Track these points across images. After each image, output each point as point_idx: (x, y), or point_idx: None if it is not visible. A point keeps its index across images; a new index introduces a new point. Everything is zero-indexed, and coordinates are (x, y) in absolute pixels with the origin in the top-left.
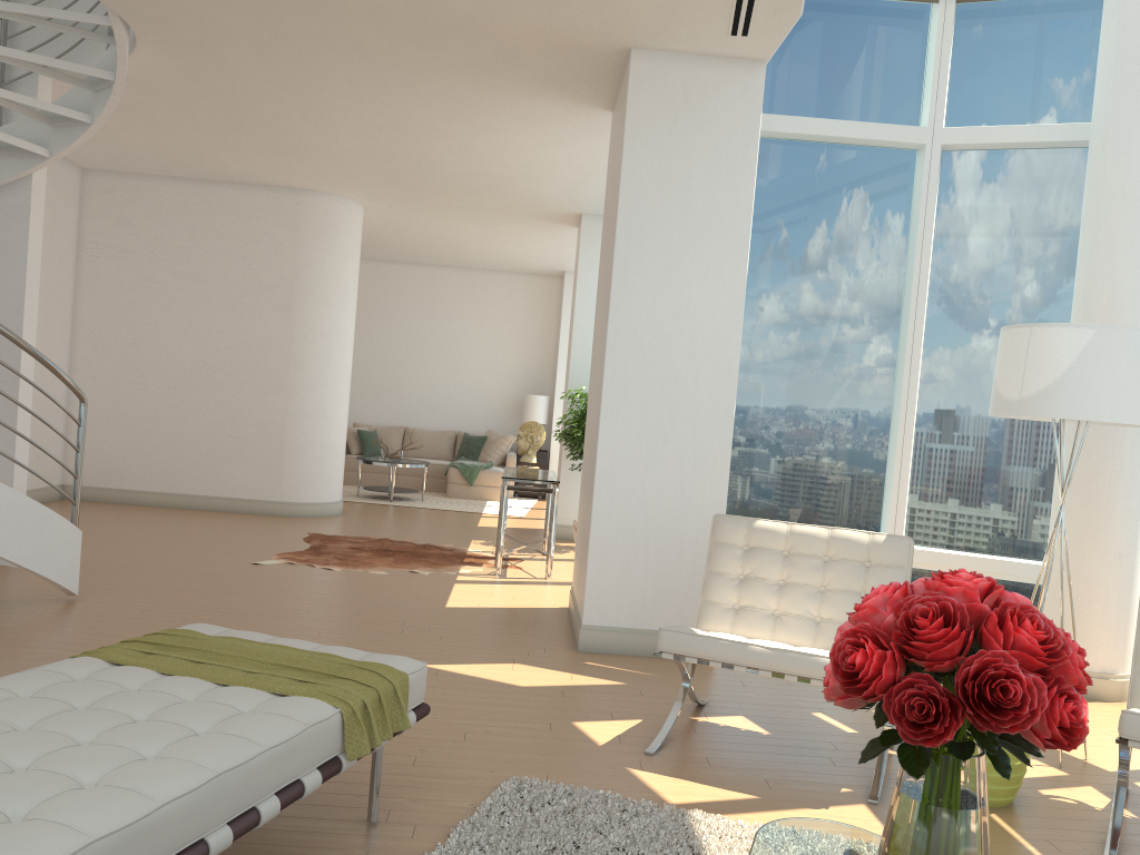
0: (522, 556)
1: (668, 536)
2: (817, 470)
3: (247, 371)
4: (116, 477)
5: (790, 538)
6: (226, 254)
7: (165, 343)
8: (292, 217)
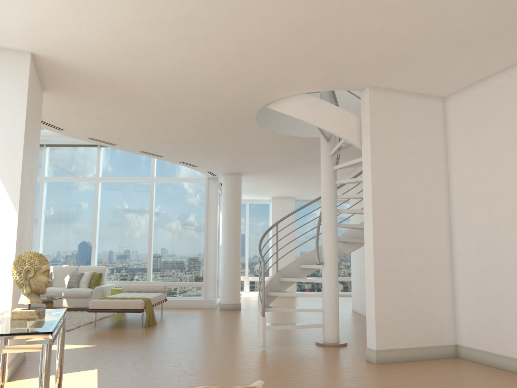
0: None
1: None
2: None
3: None
4: None
5: None
6: None
7: None
8: None
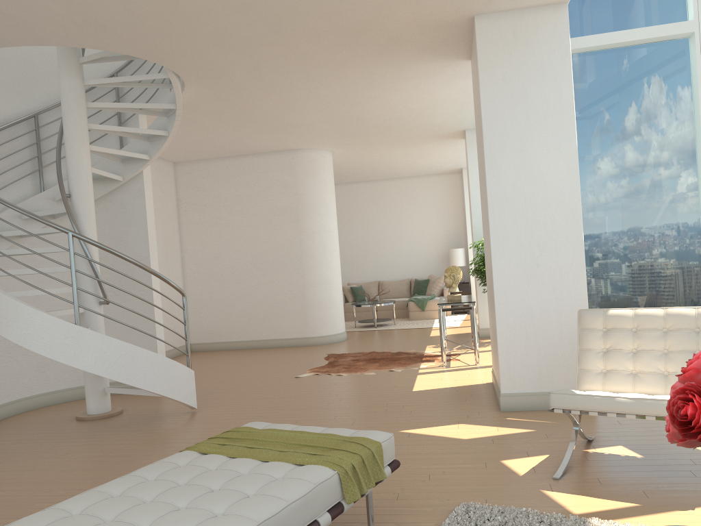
0: (459, 351)
1: (550, 328)
2: (651, 268)
3: (279, 262)
4: (216, 335)
5: (636, 319)
6: (257, 196)
7: (231, 254)
8: (291, 167)
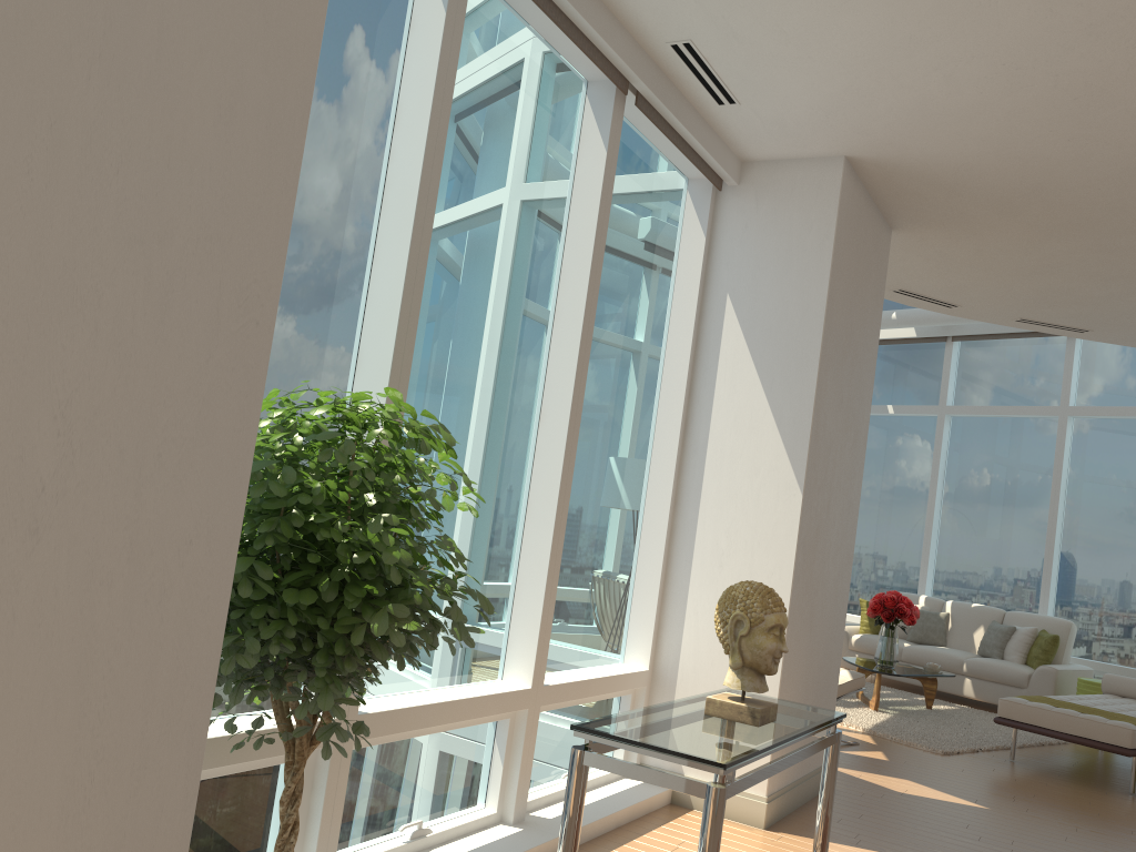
0: None
1: None
2: None
3: None
4: None
5: None
6: None
7: None
8: None
